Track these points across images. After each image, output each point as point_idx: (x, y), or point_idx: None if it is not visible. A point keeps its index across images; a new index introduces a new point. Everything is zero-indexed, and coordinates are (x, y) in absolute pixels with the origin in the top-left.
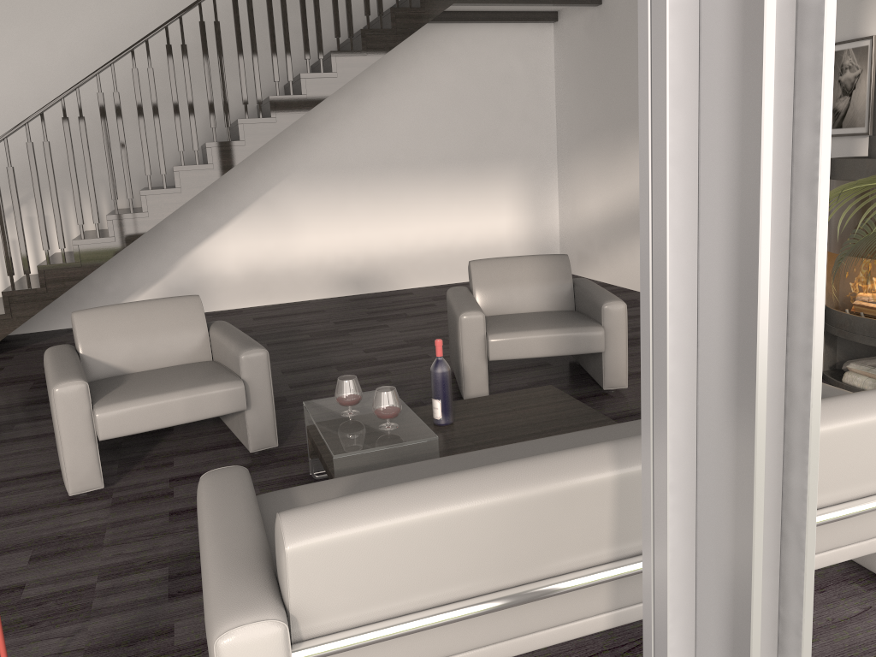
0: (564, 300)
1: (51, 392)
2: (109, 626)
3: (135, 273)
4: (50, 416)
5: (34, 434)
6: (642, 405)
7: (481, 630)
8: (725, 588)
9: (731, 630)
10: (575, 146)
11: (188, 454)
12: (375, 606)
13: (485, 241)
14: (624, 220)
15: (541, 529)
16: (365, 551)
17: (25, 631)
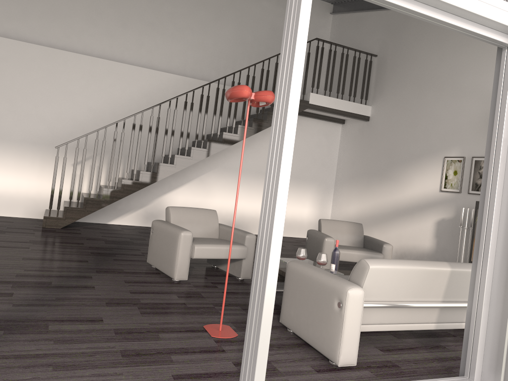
0: (359, 243)
1: (180, 234)
2: (233, 318)
3: (133, 201)
4: (128, 254)
5: (129, 259)
6: (481, 236)
7: (401, 316)
8: (502, 284)
9: (503, 295)
10: (345, 181)
11: (210, 276)
12: (380, 296)
13: (296, 218)
14: (368, 218)
15: (428, 282)
16: (386, 274)
17: (200, 315)
